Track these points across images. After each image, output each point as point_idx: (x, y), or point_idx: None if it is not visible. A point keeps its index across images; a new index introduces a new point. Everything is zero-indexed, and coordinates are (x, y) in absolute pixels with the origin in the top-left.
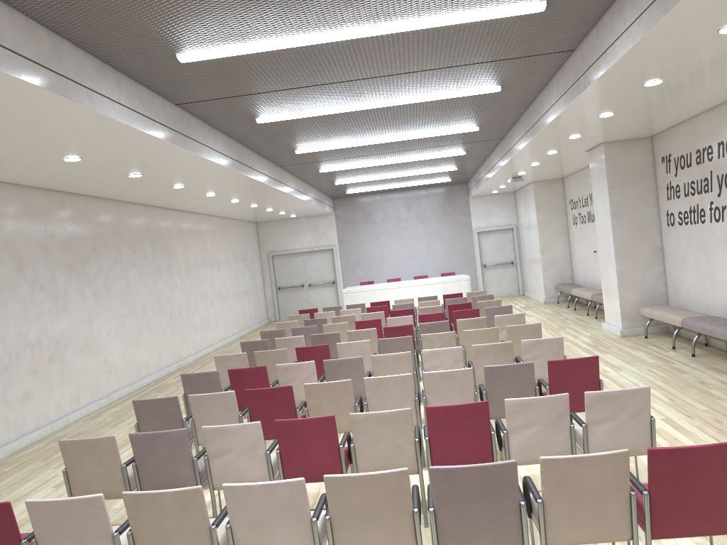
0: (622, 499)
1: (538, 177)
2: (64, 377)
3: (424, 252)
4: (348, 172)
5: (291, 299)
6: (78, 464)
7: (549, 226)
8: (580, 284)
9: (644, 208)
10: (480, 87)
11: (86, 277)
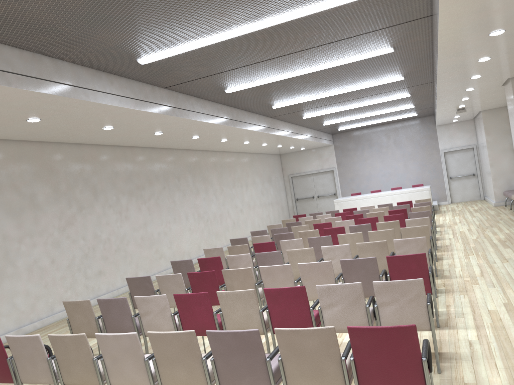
0: (335, 362)
1: (481, 107)
2: (127, 261)
3: (402, 170)
4: (326, 116)
5: (305, 207)
6: (73, 316)
7: (496, 145)
8: None
9: None
10: (377, 50)
11: (142, 198)
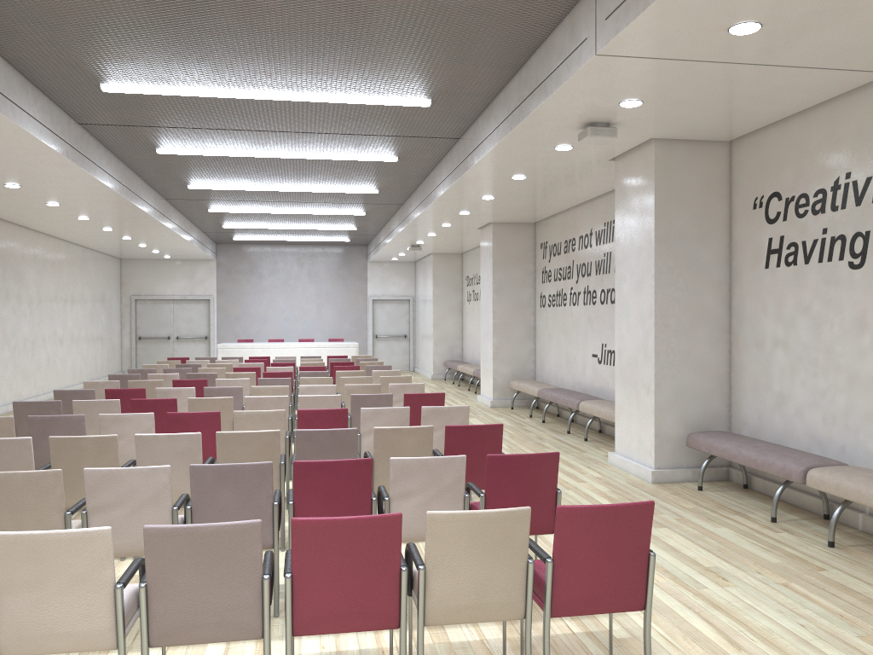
0: None
1: (437, 248)
2: None
3: (313, 315)
4: (240, 215)
5: (153, 352)
6: None
7: (444, 301)
8: (468, 362)
9: (523, 289)
10: (380, 155)
11: None
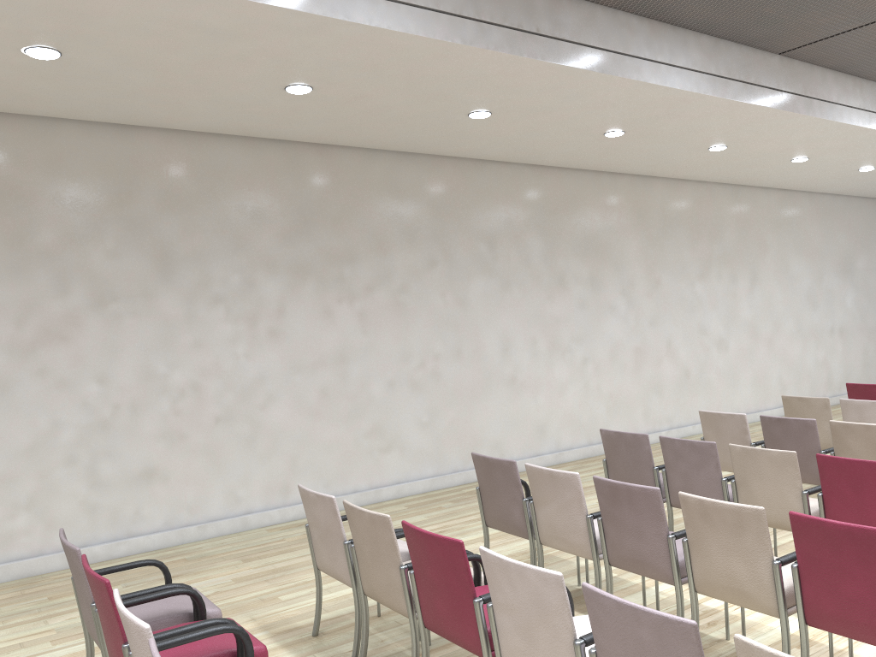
0: None
1: None
2: (256, 449)
3: None
4: None
5: None
6: None
7: None
8: None
9: None
10: None
11: (342, 287)
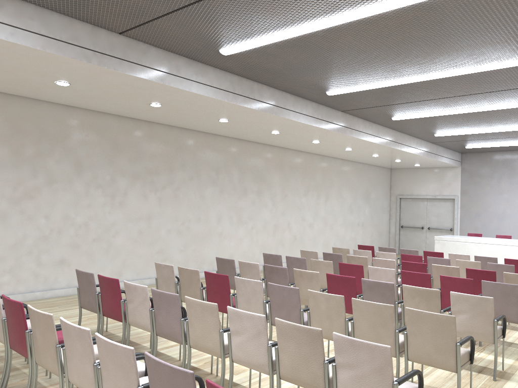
0: None
1: None
2: (109, 255)
3: None
4: (430, 121)
5: (411, 238)
6: None
7: None
8: None
9: None
10: None
11: (152, 185)
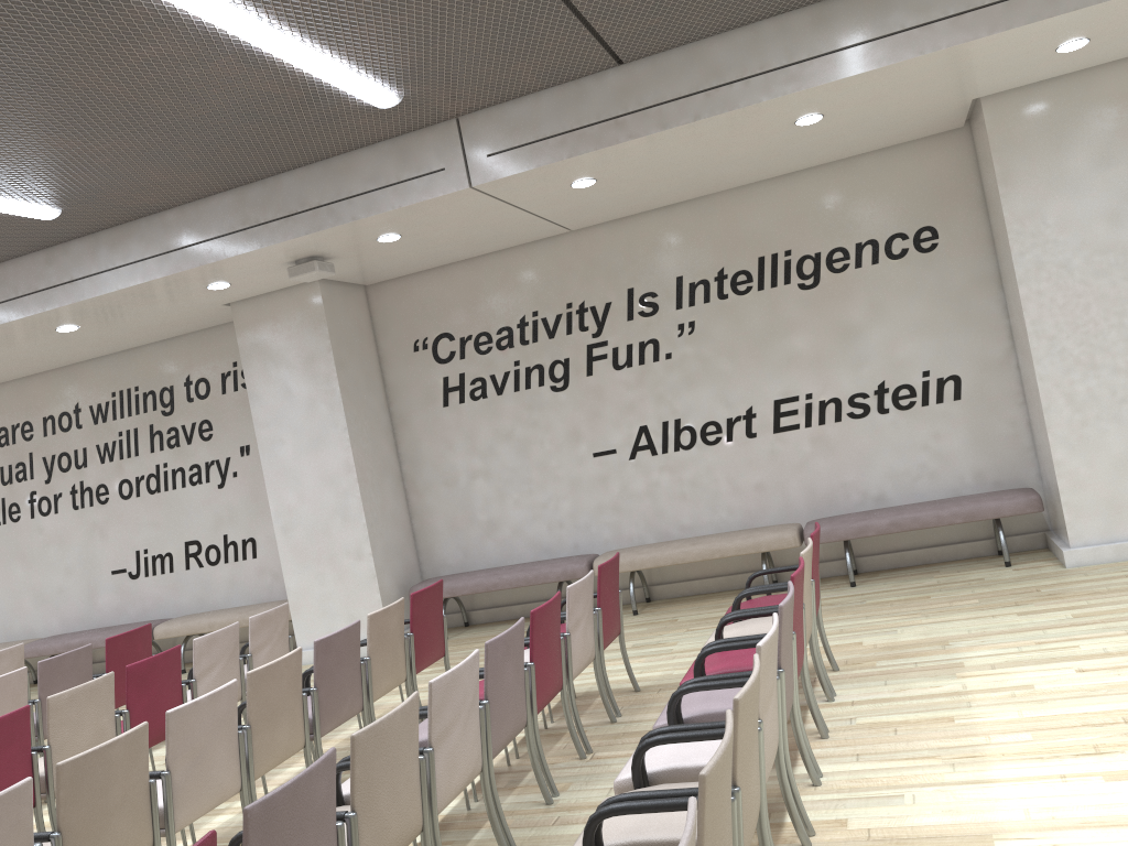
0: (403, 643)
1: None
2: None
3: None
4: None
5: None
6: None
7: None
8: None
9: None
10: None
11: None
